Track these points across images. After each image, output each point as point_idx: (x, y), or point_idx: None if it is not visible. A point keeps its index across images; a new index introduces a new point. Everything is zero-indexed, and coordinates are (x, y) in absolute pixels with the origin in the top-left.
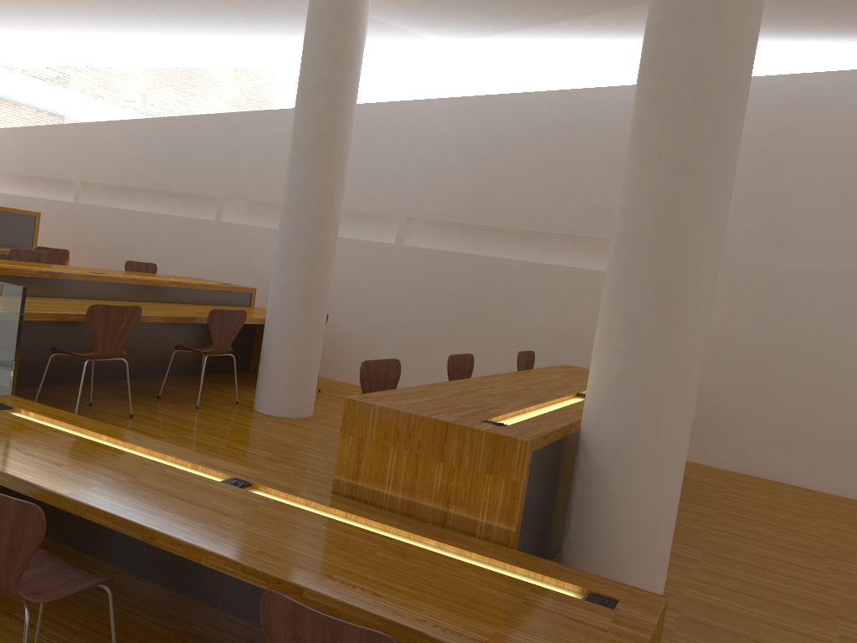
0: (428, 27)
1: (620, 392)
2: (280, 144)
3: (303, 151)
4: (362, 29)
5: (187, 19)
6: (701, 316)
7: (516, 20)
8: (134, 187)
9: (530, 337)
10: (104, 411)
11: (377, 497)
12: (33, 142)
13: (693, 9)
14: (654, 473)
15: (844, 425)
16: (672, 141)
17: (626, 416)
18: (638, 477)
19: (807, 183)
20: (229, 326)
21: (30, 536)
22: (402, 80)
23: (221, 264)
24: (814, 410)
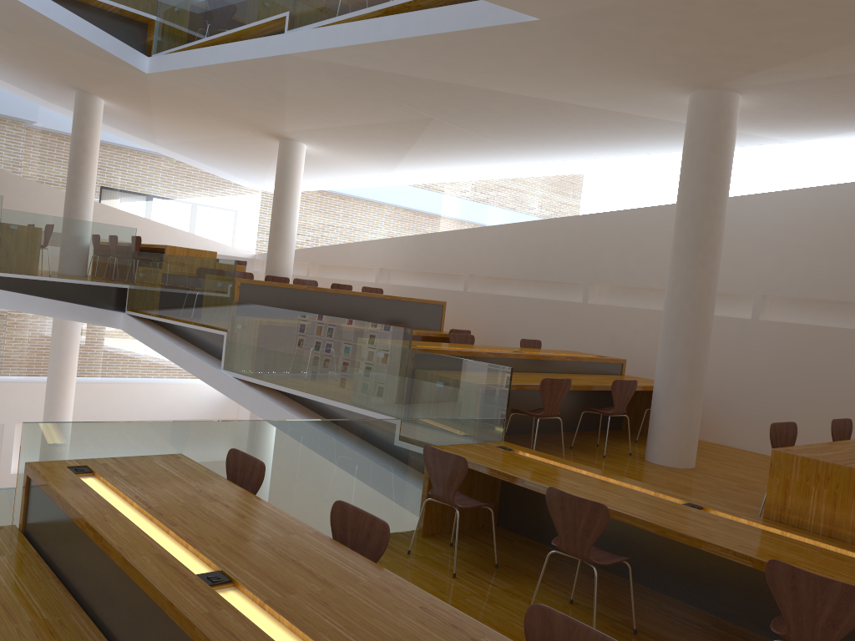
0: (779, 132)
1: None
2: (639, 237)
3: (684, 253)
4: (731, 152)
5: (561, 145)
6: None
7: None
8: (512, 277)
9: None
10: None
11: (802, 523)
12: (430, 245)
13: None
14: None
15: None
16: None
17: None
18: None
19: None
20: (625, 393)
21: (599, 522)
22: (751, 176)
23: (588, 339)
24: None
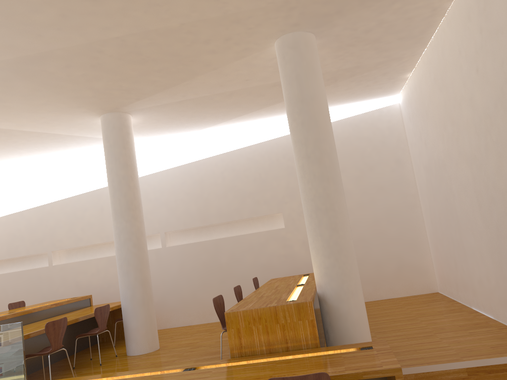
0: (152, 138)
1: (331, 271)
2: (80, 213)
3: (121, 213)
4: (134, 148)
5: (10, 161)
6: (349, 232)
7: (198, 127)
8: None
9: (247, 272)
10: None
11: (254, 351)
12: None
13: (308, 121)
14: (355, 299)
15: (396, 265)
16: (317, 169)
17: (337, 280)
18: (350, 303)
19: (344, 167)
20: (104, 315)
21: None
22: (141, 165)
23: (59, 289)
24: (382, 262)
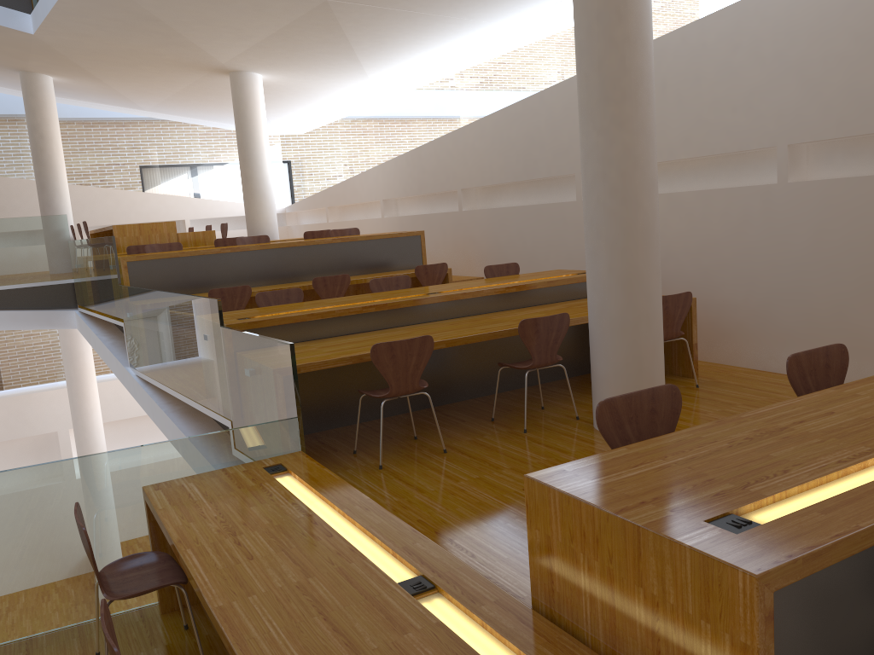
0: None
1: None
2: None
3: (589, 112)
4: None
5: None
6: None
7: None
8: (501, 183)
9: None
10: (423, 446)
11: (577, 623)
12: (421, 162)
13: None
14: None
15: None
16: None
17: None
18: None
19: None
20: (548, 335)
21: None
22: None
23: None
24: None
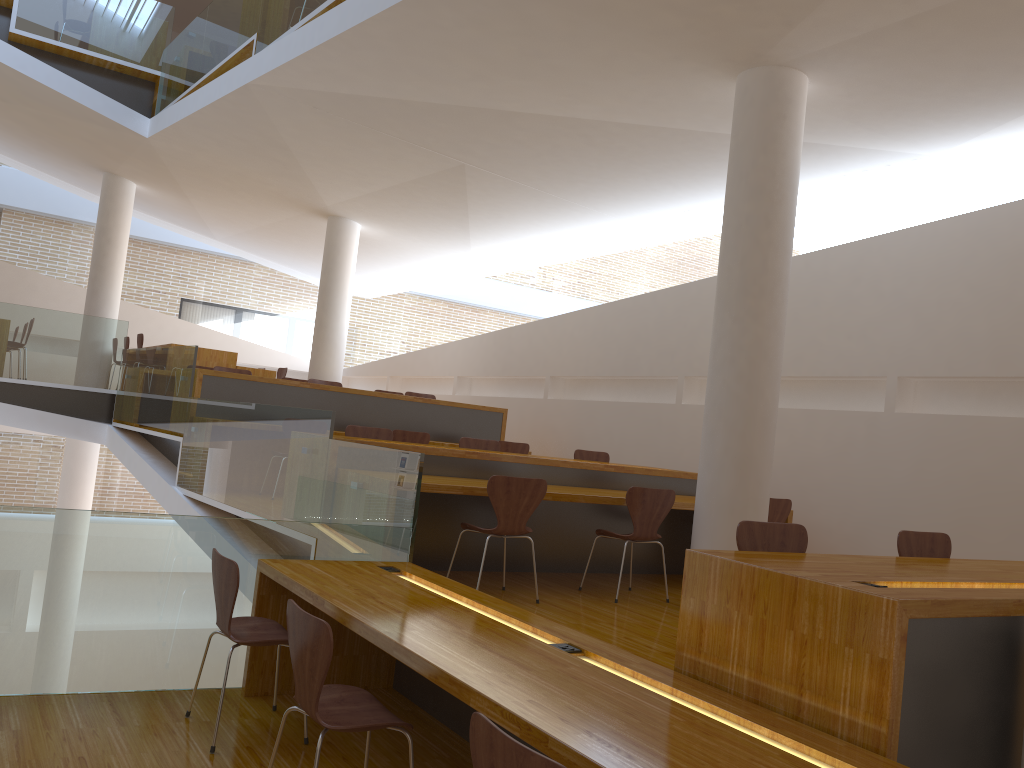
0: (901, 139)
1: None
2: None
3: (727, 301)
4: (792, 154)
5: (636, 192)
6: None
7: (1016, 102)
8: (596, 376)
9: None
10: (513, 595)
11: (721, 677)
12: (510, 343)
13: None
14: None
15: None
16: None
17: None
18: None
19: None
20: (653, 508)
21: (322, 654)
22: (882, 211)
23: (682, 453)
24: None
